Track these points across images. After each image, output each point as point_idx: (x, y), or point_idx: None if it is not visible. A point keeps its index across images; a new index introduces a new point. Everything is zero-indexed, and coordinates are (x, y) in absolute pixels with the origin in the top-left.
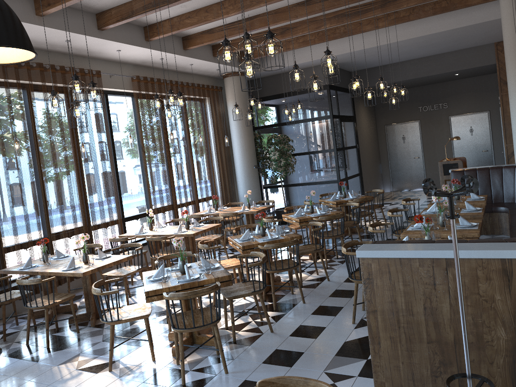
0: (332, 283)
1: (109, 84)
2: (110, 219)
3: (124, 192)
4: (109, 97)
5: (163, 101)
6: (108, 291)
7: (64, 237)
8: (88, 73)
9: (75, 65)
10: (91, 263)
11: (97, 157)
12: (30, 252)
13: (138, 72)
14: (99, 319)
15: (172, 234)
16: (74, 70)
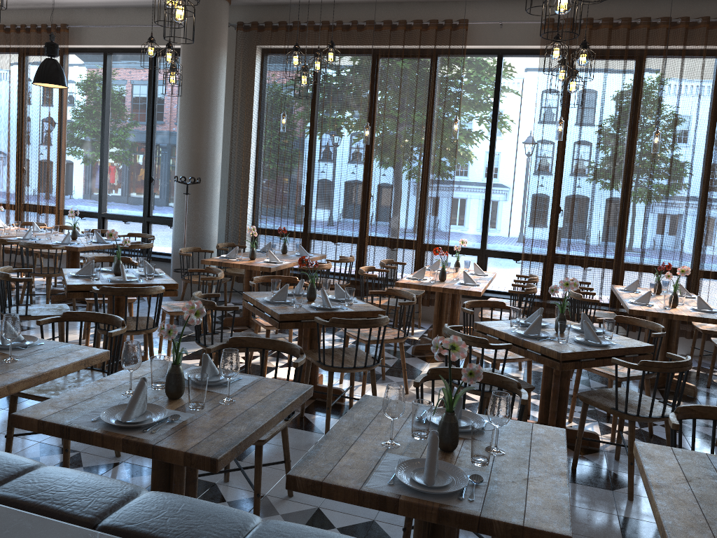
0: (306, 442)
1: (496, 38)
2: (427, 239)
3: (504, 212)
4: (513, 60)
5: (642, 60)
6: (82, 261)
7: (352, 240)
8: (444, 25)
9: (438, 16)
10: (236, 258)
11: (433, 150)
12: (311, 244)
13: (569, 12)
14: (246, 327)
15: (406, 276)
16: (419, 24)
